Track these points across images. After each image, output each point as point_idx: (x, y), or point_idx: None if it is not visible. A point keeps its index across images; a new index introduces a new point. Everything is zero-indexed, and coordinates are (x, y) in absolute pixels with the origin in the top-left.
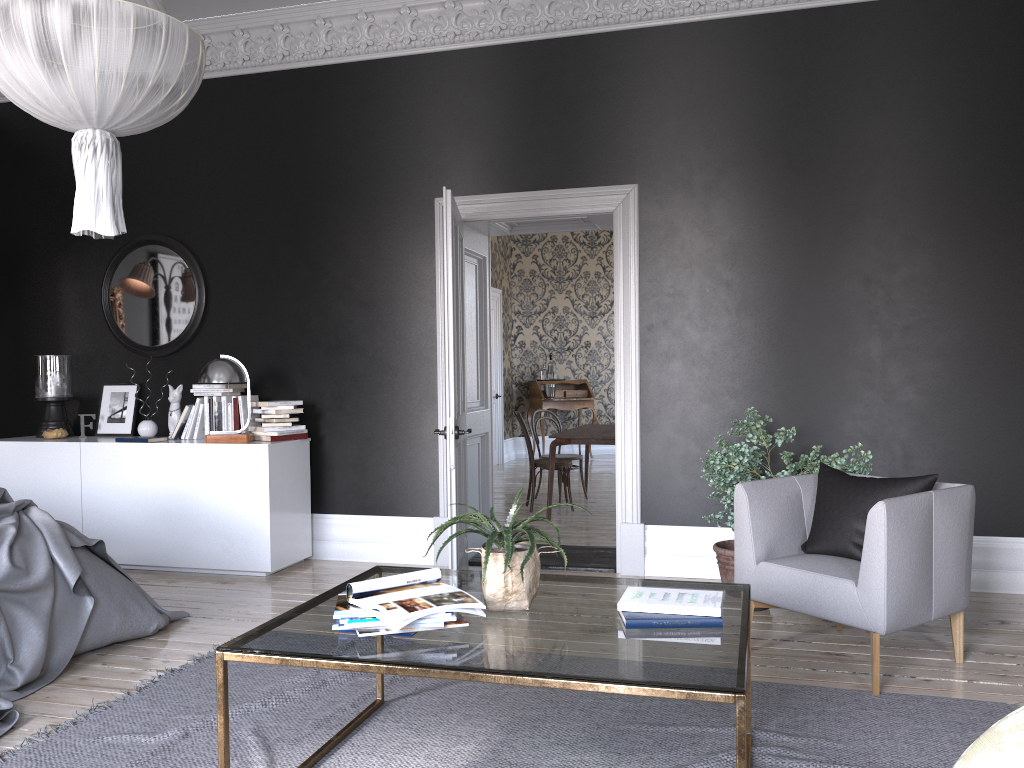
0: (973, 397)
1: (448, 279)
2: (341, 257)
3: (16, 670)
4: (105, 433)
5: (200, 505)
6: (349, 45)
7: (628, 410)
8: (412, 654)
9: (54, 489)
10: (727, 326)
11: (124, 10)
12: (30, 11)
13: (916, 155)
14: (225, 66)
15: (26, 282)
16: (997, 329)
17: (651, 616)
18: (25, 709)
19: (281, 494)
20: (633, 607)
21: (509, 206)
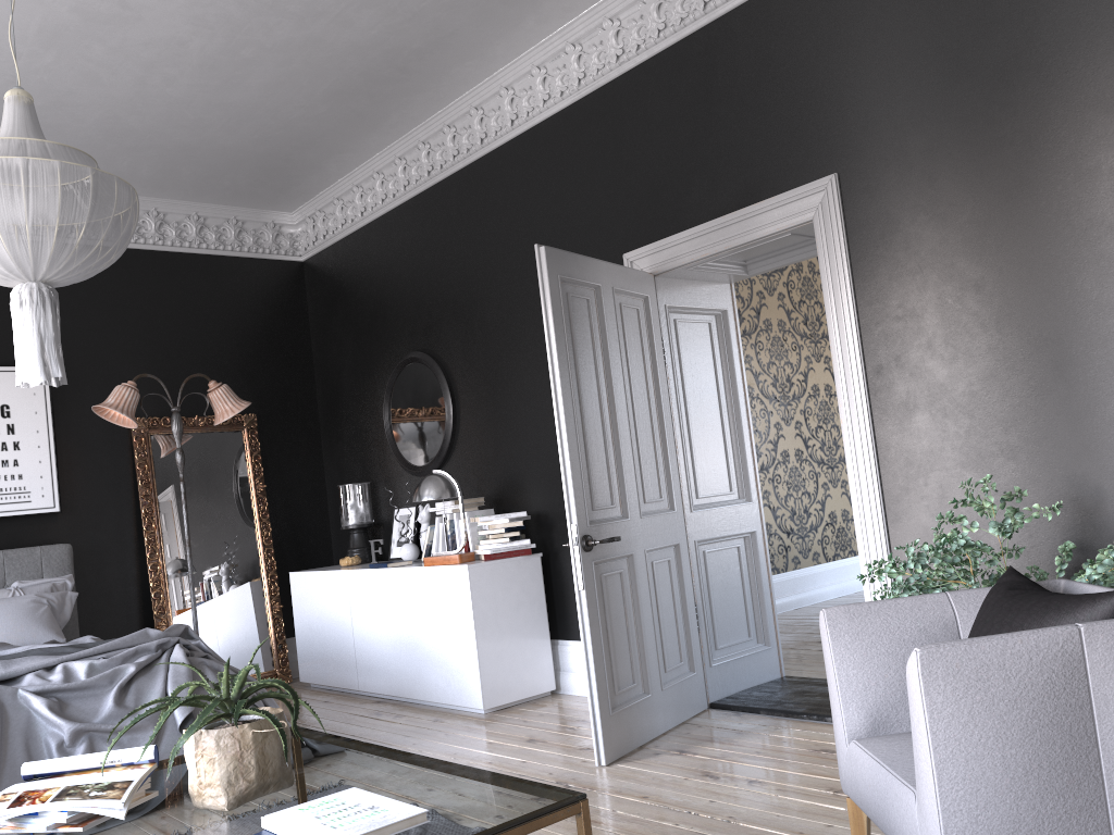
0: None
1: (553, 354)
2: None
3: None
4: (395, 557)
5: (426, 633)
6: (530, 107)
7: (865, 492)
8: None
9: (336, 617)
10: (985, 350)
11: None
12: None
13: None
14: (442, 167)
15: (341, 416)
16: None
17: None
18: None
19: (494, 620)
20: (270, 825)
21: (696, 243)
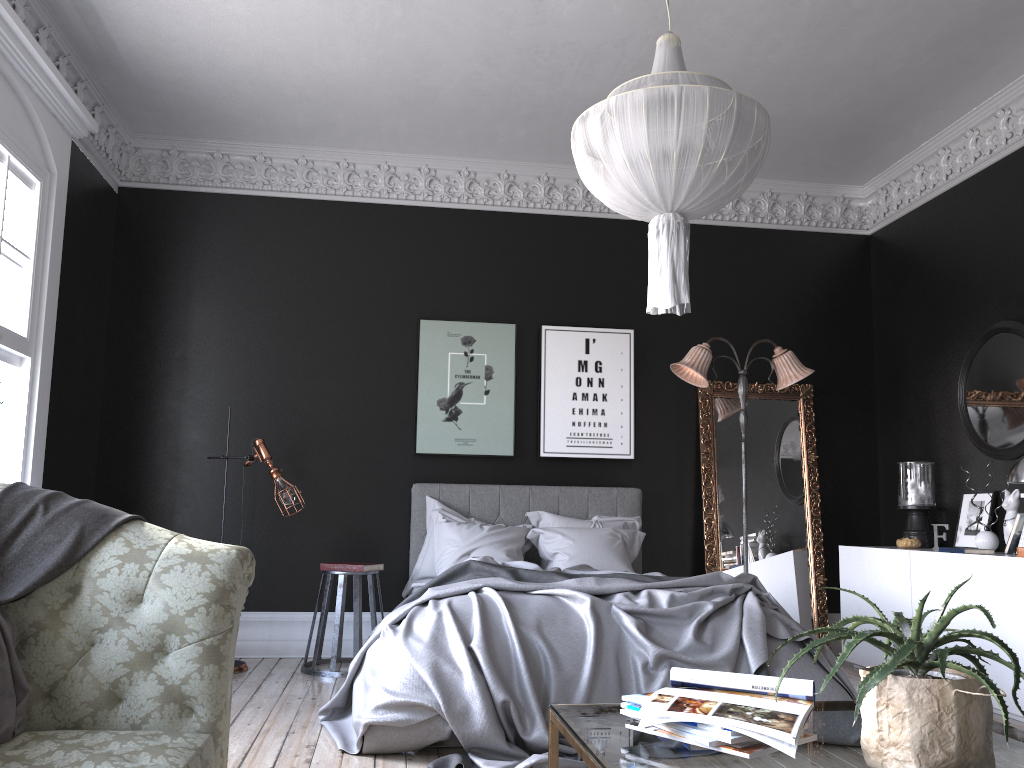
0: None
1: None
2: None
3: None
4: (961, 546)
5: (1013, 634)
6: None
7: None
8: (633, 761)
9: (891, 599)
10: None
11: (636, 98)
12: (580, 131)
13: None
14: None
15: (902, 392)
16: None
17: None
18: None
19: None
20: None
21: None
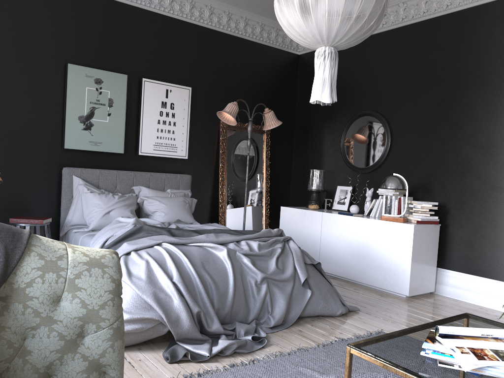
0: None
1: None
2: (470, 120)
3: (271, 318)
4: (335, 209)
5: (374, 252)
6: None
7: None
8: None
9: (309, 233)
10: None
11: None
12: None
13: None
14: (413, 17)
15: (309, 135)
16: None
17: None
18: (271, 339)
19: (419, 253)
20: None
21: None
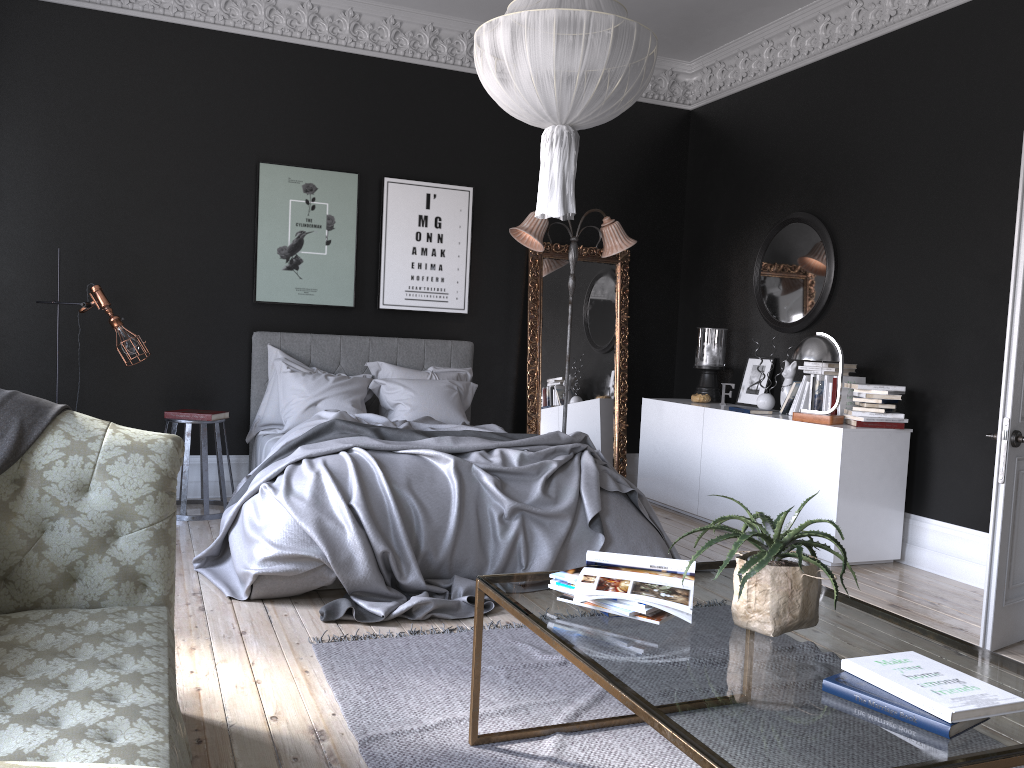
0: None
1: (1020, 244)
2: (969, 224)
3: None
4: (742, 402)
5: (781, 481)
6: None
7: None
8: (573, 629)
9: (684, 446)
10: None
11: (547, 17)
12: (487, 37)
13: None
14: (873, 27)
15: (706, 263)
16: None
17: (862, 688)
18: None
19: (857, 484)
20: (856, 670)
21: None
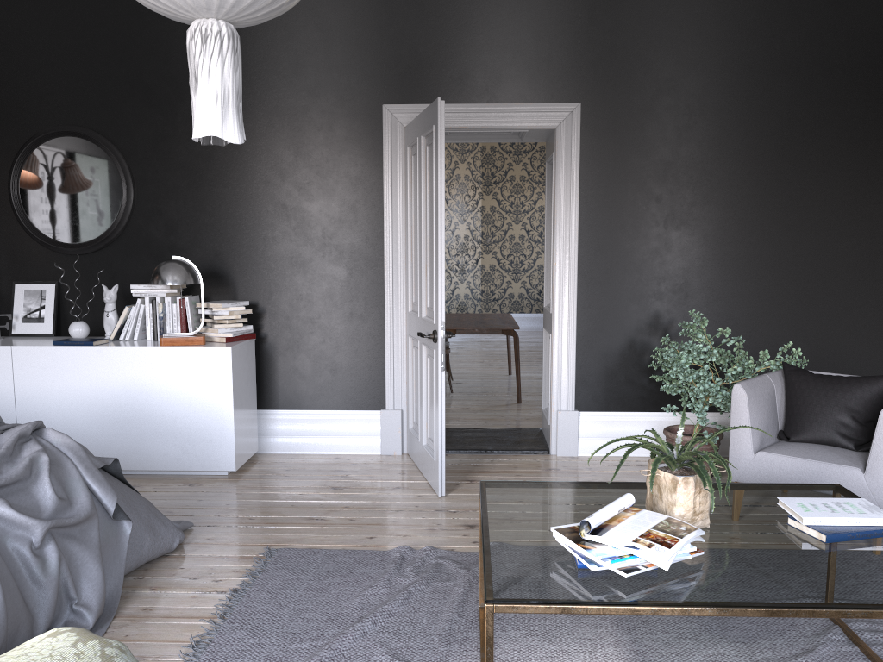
0: (852, 300)
1: (441, 189)
2: (284, 158)
3: (84, 610)
4: (21, 333)
5: (156, 408)
6: None
7: (566, 310)
8: (691, 592)
9: None
10: (655, 236)
11: None
12: None
13: (820, 92)
14: None
15: None
16: (874, 244)
17: (841, 529)
18: None
19: (240, 394)
20: (818, 521)
21: (457, 117)
